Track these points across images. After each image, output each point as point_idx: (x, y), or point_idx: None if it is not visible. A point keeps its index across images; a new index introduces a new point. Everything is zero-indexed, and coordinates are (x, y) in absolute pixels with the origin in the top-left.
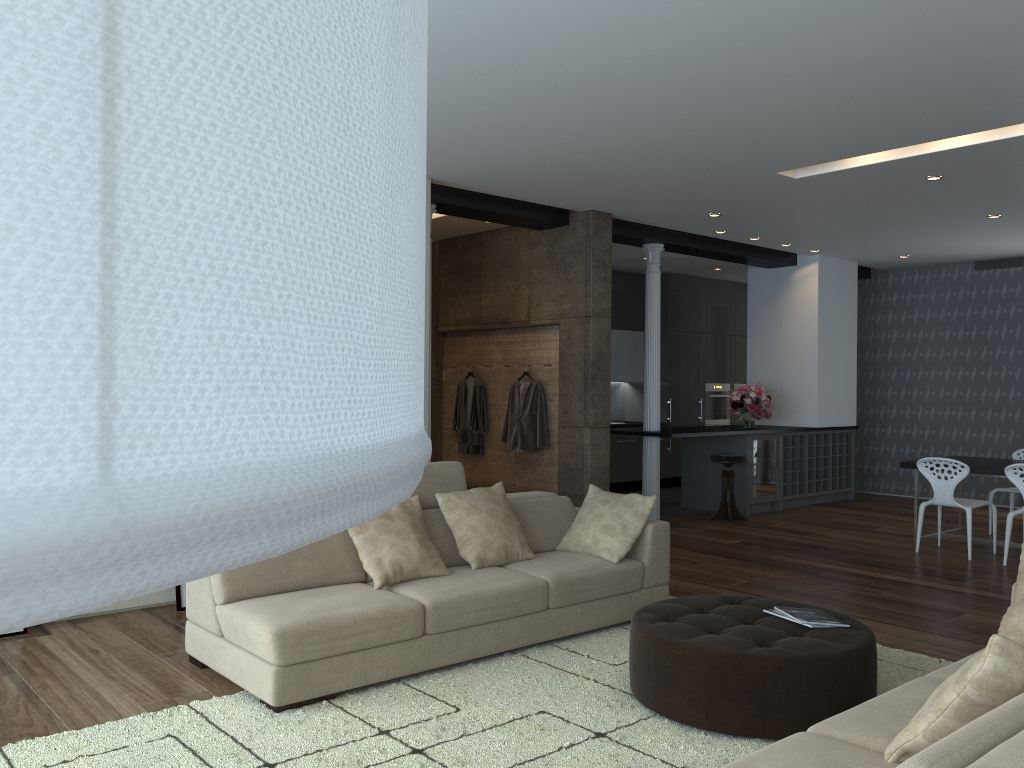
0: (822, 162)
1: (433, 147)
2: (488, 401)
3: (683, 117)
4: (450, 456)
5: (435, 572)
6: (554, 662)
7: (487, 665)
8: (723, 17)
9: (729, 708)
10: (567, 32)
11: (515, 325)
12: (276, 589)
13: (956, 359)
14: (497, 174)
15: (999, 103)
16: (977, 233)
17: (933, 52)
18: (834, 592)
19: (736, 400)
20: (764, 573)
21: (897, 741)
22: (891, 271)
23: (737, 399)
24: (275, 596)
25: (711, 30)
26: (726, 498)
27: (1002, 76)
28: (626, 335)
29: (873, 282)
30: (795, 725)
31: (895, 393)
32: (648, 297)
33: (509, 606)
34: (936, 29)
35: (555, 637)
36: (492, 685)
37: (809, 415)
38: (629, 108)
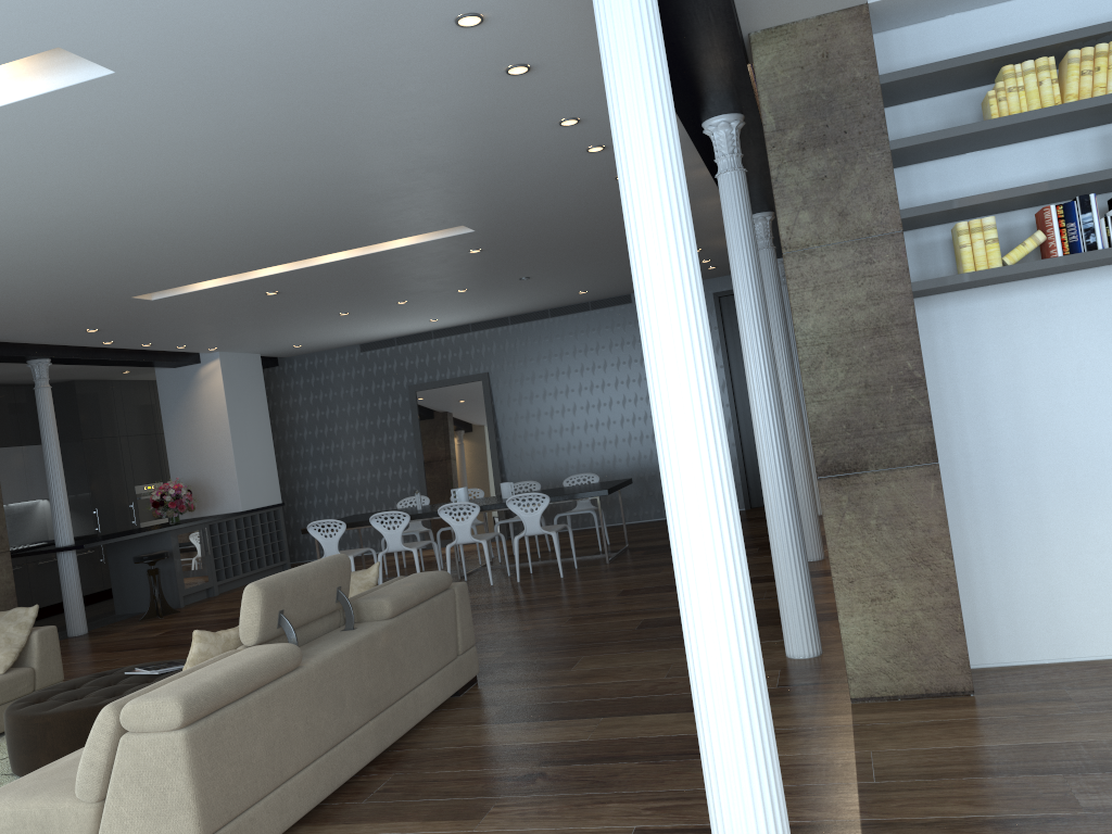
0: (168, 288)
1: None
2: None
3: (14, 265)
4: None
5: None
6: None
7: None
8: (11, 207)
9: None
10: None
11: None
12: None
13: (359, 430)
14: None
15: (280, 248)
16: (343, 325)
17: (203, 223)
18: None
19: (158, 499)
20: (176, 652)
21: None
22: (295, 358)
23: (158, 498)
24: None
25: (5, 214)
26: (155, 595)
27: (267, 234)
28: (36, 450)
29: (282, 369)
30: None
31: (316, 467)
32: (41, 413)
33: None
34: (194, 212)
35: None
36: None
37: (234, 501)
38: None
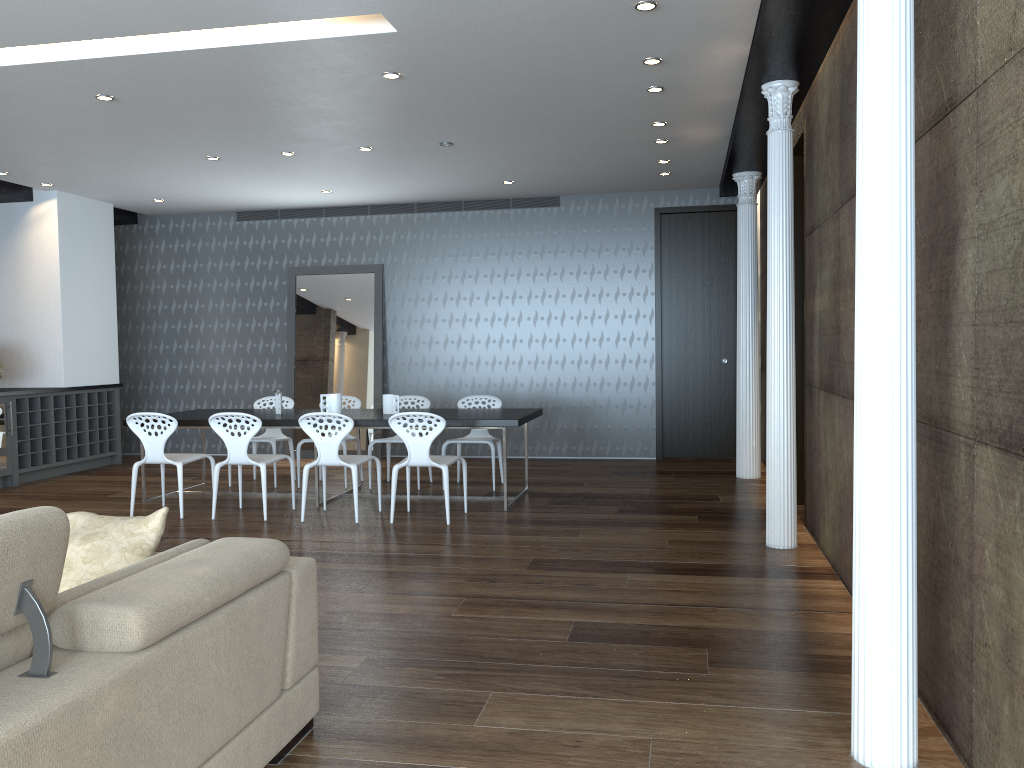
0: None
1: None
2: None
3: None
4: None
5: None
6: None
7: None
8: None
9: None
10: None
11: None
12: None
13: (224, 311)
14: None
15: None
16: (213, 178)
17: None
18: None
19: None
20: None
21: None
22: (159, 217)
23: None
24: None
25: None
26: None
27: None
28: None
29: (141, 228)
30: None
31: (168, 347)
32: None
33: None
34: None
35: None
36: None
37: (56, 374)
38: None
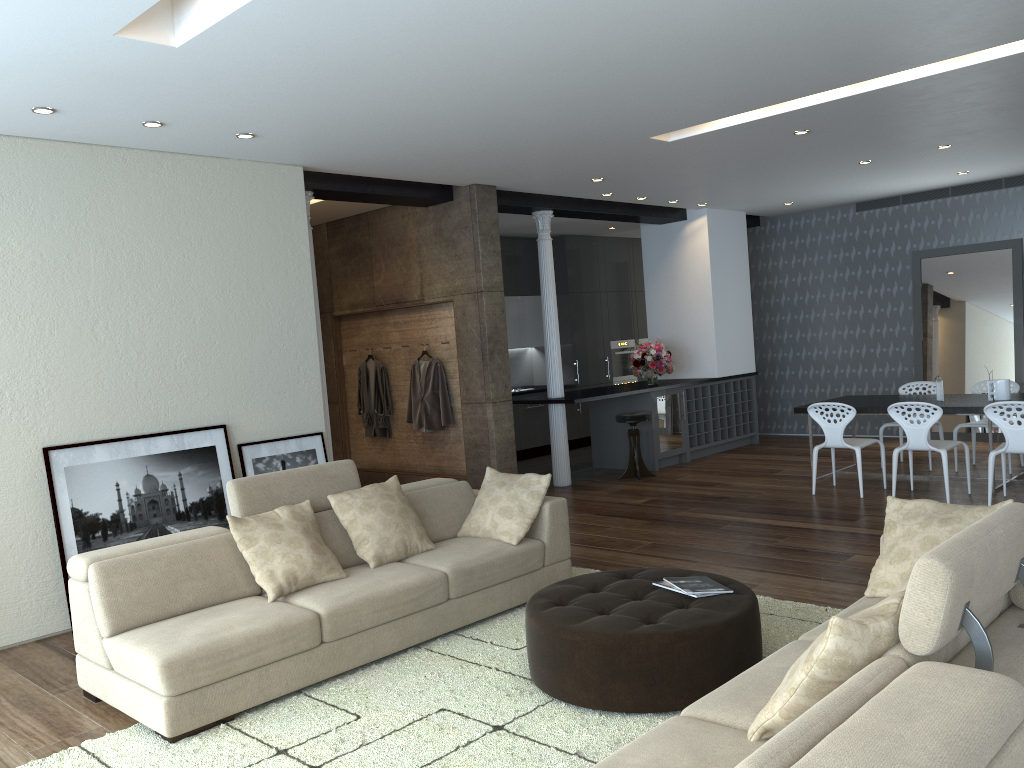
0: (691, 125)
1: (298, 137)
2: (390, 383)
3: (546, 93)
4: (358, 440)
5: (332, 576)
6: (457, 653)
7: (390, 664)
8: None
9: (620, 687)
10: (409, 21)
11: (410, 305)
12: (165, 614)
13: (845, 299)
14: (370, 157)
15: (849, 62)
16: (852, 178)
17: (776, 20)
18: (733, 545)
19: (638, 358)
20: (668, 532)
21: (758, 720)
22: (779, 217)
23: (638, 357)
24: (164, 622)
25: (555, 12)
26: (634, 456)
27: (846, 38)
28: (528, 301)
29: (763, 229)
30: (684, 696)
31: (791, 336)
32: (541, 265)
33: (408, 603)
34: None
35: (459, 626)
36: (394, 686)
37: (709, 366)
38: (490, 88)
